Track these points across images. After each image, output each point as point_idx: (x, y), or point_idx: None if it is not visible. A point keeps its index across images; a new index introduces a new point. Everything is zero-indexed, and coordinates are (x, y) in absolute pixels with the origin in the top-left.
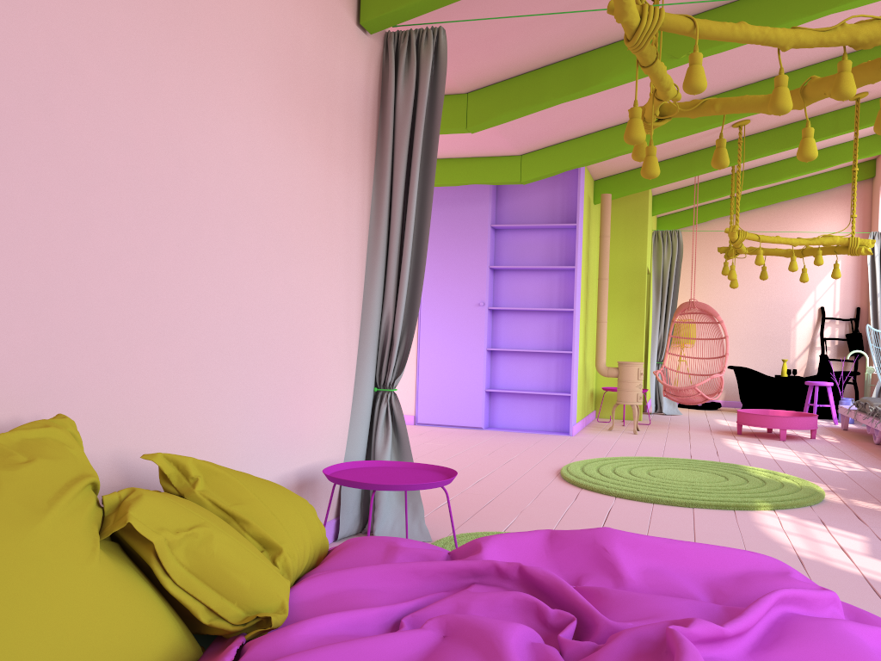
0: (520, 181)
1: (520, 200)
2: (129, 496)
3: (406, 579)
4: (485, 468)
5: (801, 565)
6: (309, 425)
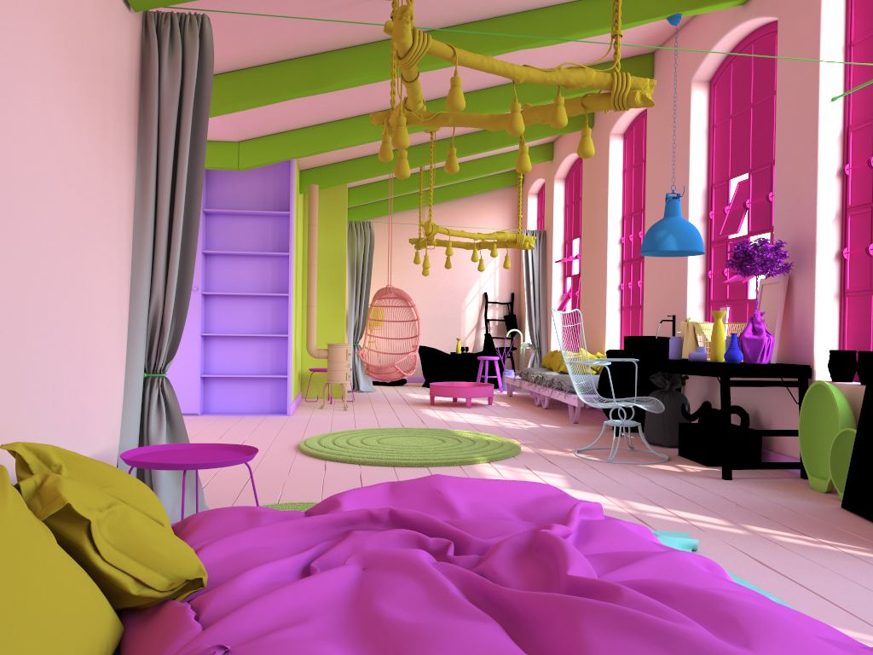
0: (238, 167)
1: (231, 185)
2: (47, 480)
3: (293, 534)
4: None
5: None
6: (93, 413)
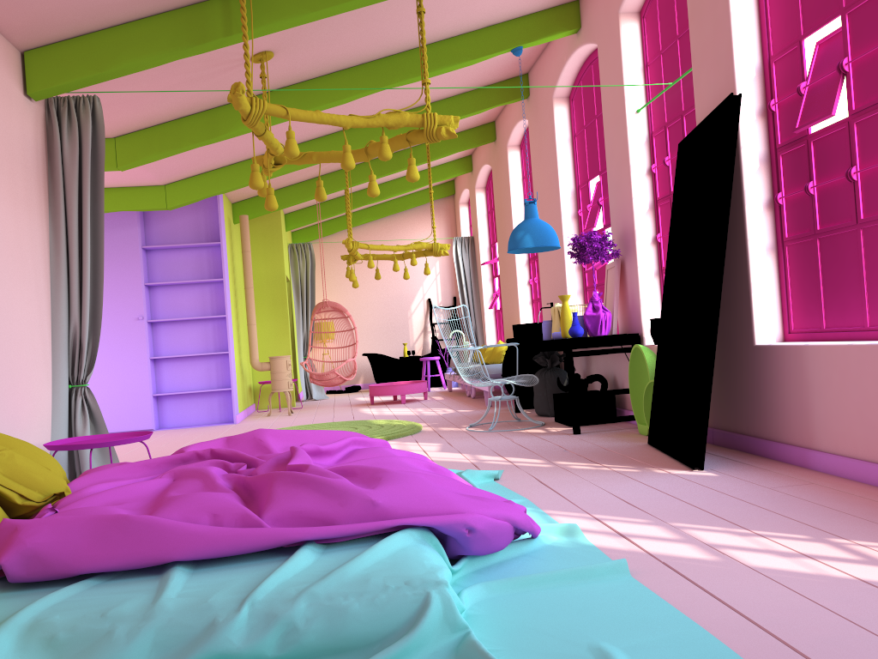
0: (166, 207)
1: (167, 223)
2: None
3: (141, 470)
4: (165, 453)
5: None
6: (22, 415)
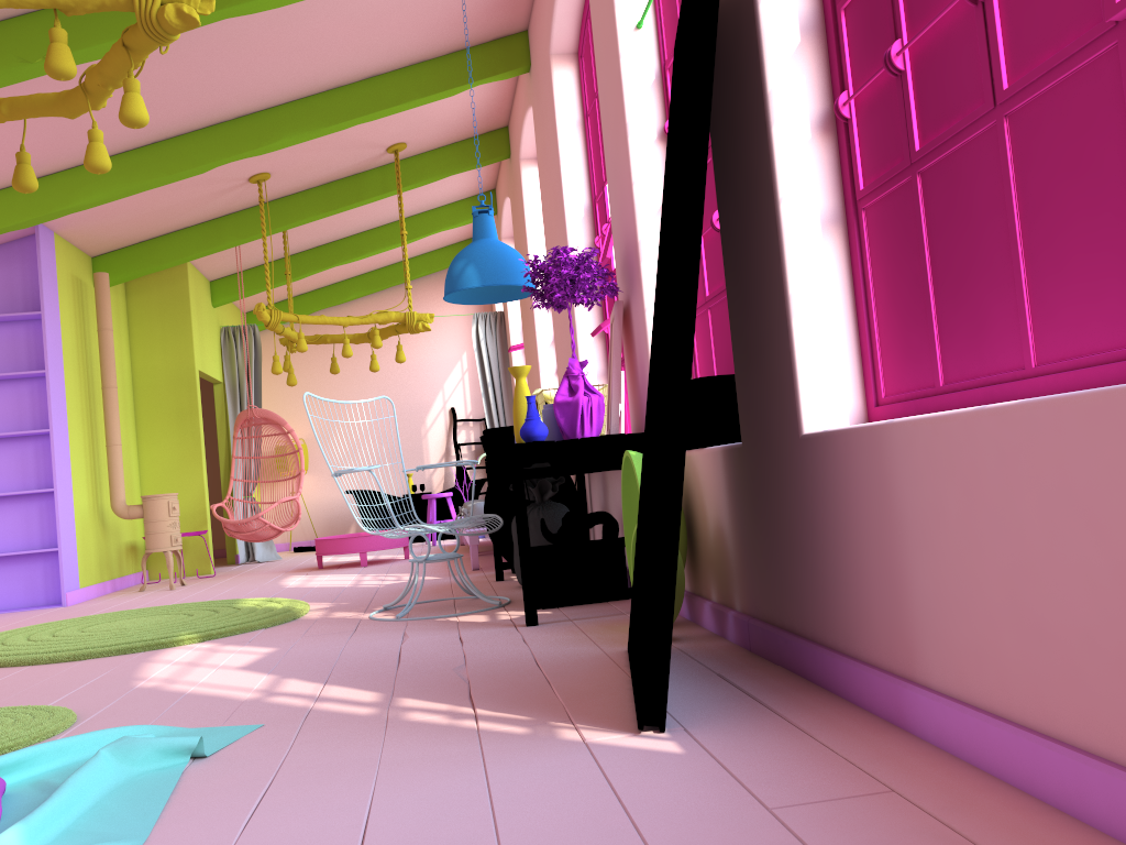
0: None
1: None
2: None
3: None
4: None
5: (121, 696)
6: None
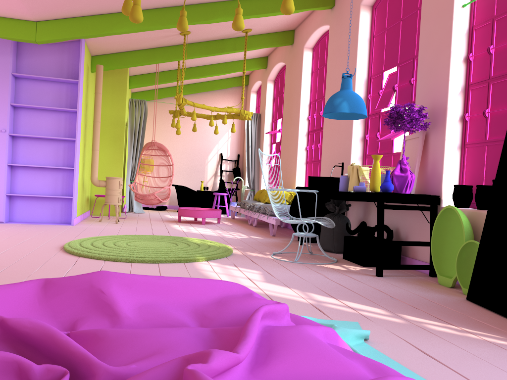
0: (35, 40)
1: (36, 58)
2: None
3: None
4: (2, 248)
5: None
6: None
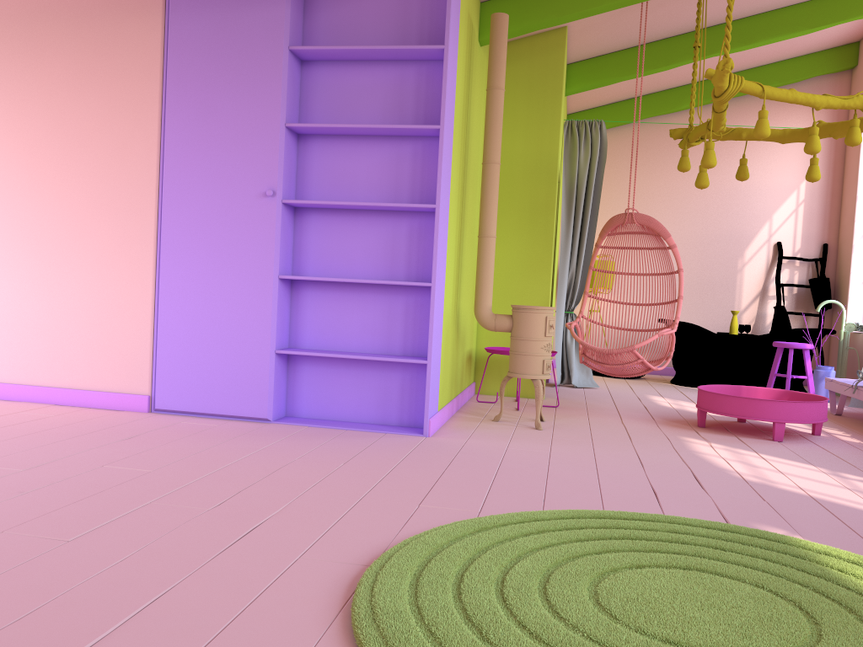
0: None
1: (346, 7)
2: None
3: None
4: (153, 577)
5: None
6: None
